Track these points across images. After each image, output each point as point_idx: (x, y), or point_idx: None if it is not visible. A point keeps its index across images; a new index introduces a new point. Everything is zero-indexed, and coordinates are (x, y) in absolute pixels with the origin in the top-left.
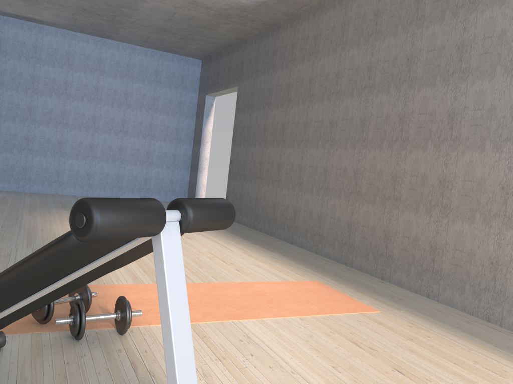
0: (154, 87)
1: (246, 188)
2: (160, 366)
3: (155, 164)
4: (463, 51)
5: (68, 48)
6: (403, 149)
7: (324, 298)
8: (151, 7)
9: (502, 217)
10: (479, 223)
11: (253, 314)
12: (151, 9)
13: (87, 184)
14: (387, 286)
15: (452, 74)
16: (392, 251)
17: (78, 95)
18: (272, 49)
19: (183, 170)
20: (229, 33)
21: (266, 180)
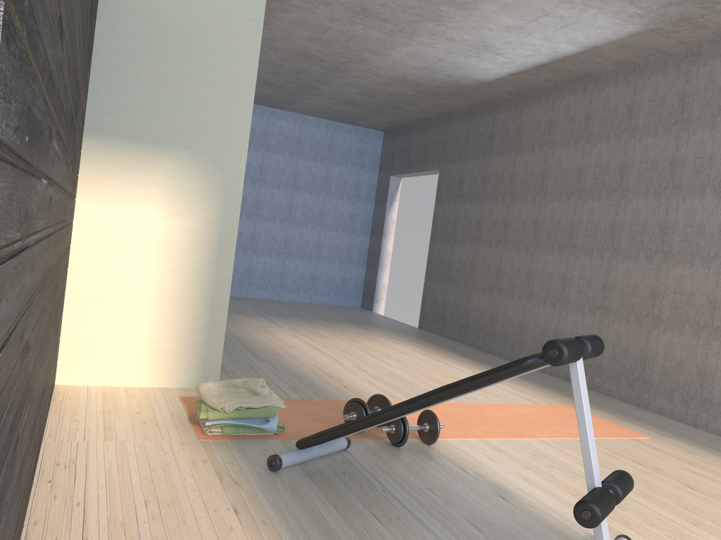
0: (327, 165)
1: (451, 293)
2: (482, 470)
3: (324, 259)
4: None
5: None
6: (665, 262)
7: None
8: (349, 82)
9: None
10: None
11: (529, 434)
12: (347, 84)
13: (247, 283)
14: (646, 413)
15: None
16: (651, 375)
17: None
18: (489, 131)
19: (358, 266)
20: (432, 108)
21: (480, 286)
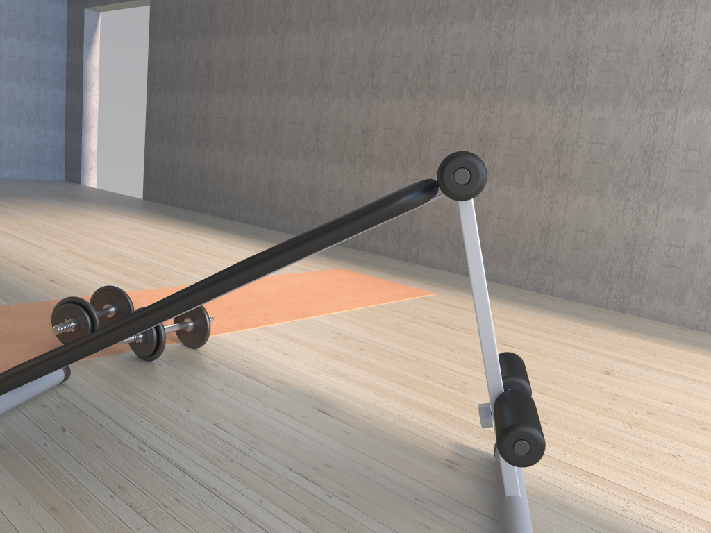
0: None
1: (181, 154)
2: (280, 373)
3: (5, 120)
4: None
5: None
6: (431, 99)
7: (370, 285)
8: None
9: (554, 178)
10: (528, 186)
11: (317, 310)
12: None
13: None
14: (417, 267)
15: (496, 6)
16: (419, 226)
17: None
18: None
19: (54, 129)
20: None
21: (217, 142)
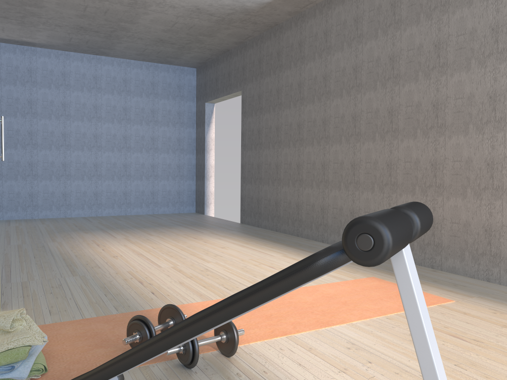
0: (152, 99)
1: (262, 191)
2: None
3: (160, 177)
4: (498, 32)
5: (63, 68)
6: (441, 135)
7: (393, 293)
8: (152, 18)
9: None
10: None
11: (340, 319)
12: (151, 21)
13: (96, 204)
14: (441, 274)
15: (488, 56)
16: (440, 238)
17: (77, 115)
18: (277, 50)
19: (189, 179)
20: (228, 38)
21: (285, 181)
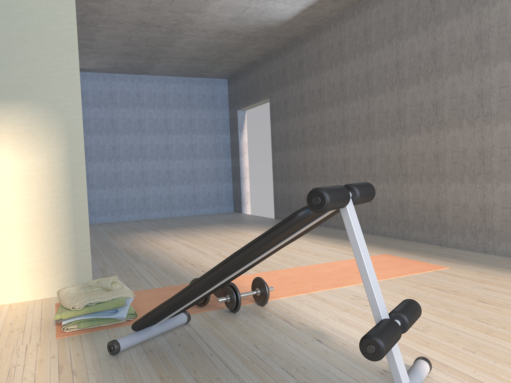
0: (189, 110)
1: (293, 188)
2: (305, 319)
3: (200, 181)
4: (481, 40)
5: (110, 89)
6: (440, 130)
7: (399, 264)
8: (186, 41)
9: None
10: None
11: (350, 282)
12: (186, 43)
13: (144, 208)
14: (446, 249)
15: (475, 60)
16: (445, 219)
17: (124, 129)
18: (299, 60)
19: (226, 182)
20: (254, 52)
21: (312, 177)
